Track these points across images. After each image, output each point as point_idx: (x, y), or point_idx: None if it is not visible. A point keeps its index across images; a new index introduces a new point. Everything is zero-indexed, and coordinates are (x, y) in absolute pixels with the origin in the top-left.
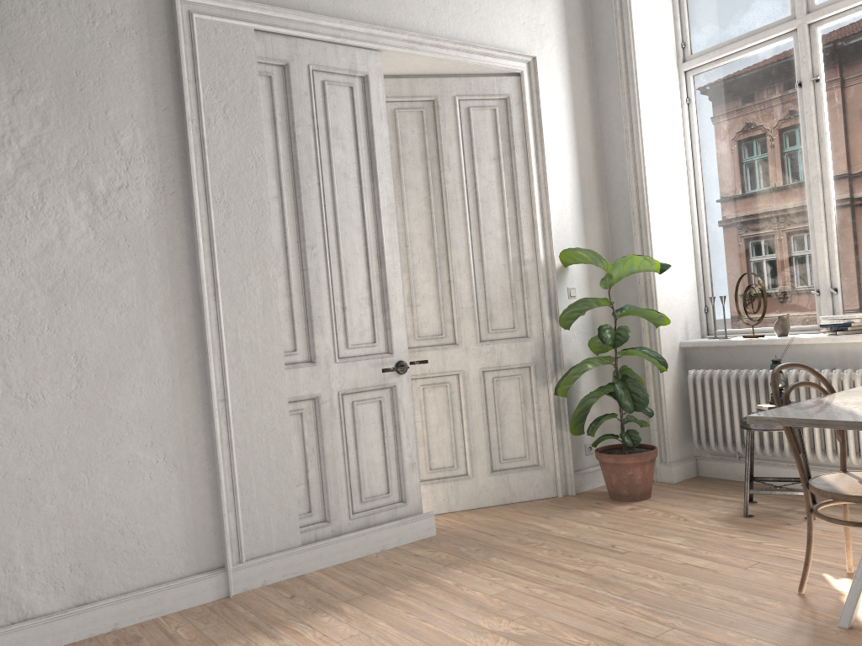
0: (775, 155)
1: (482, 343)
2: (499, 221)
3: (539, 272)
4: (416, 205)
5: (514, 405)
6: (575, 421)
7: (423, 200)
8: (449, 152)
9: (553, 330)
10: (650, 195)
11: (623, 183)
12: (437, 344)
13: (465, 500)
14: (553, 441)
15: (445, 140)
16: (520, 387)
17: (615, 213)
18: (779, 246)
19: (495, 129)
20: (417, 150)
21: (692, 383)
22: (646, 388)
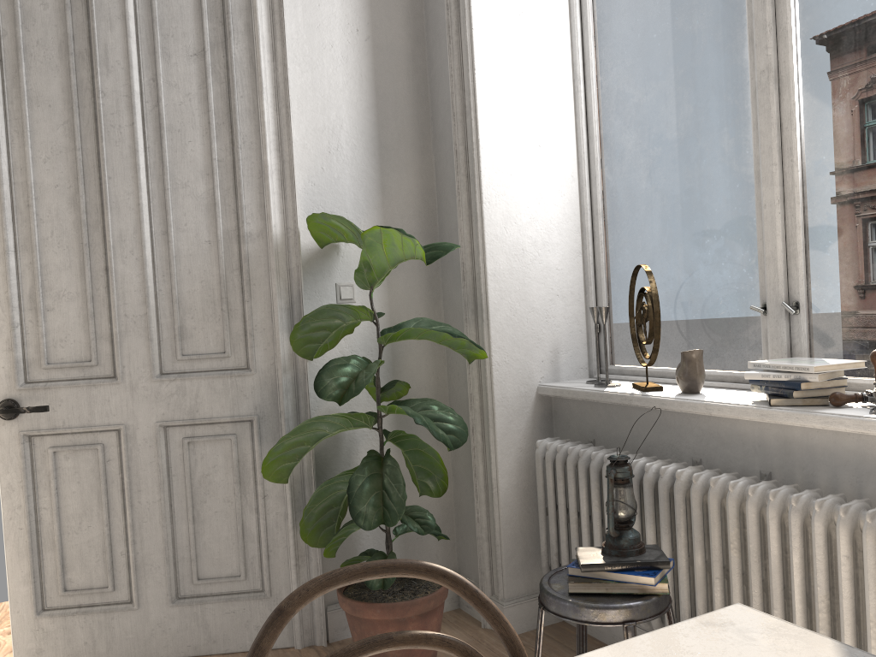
0: (704, 35)
1: (162, 378)
2: (202, 165)
3: (270, 257)
4: (49, 135)
5: (223, 485)
6: (316, 524)
7: (61, 127)
8: (109, 42)
9: (296, 358)
10: (483, 120)
11: (450, 102)
12: (82, 377)
13: (125, 647)
14: (288, 551)
15: (102, 19)
16: (233, 456)
17: (443, 155)
18: (706, 214)
19: (199, 2)
20: (52, 38)
21: (541, 463)
22: (472, 464)
